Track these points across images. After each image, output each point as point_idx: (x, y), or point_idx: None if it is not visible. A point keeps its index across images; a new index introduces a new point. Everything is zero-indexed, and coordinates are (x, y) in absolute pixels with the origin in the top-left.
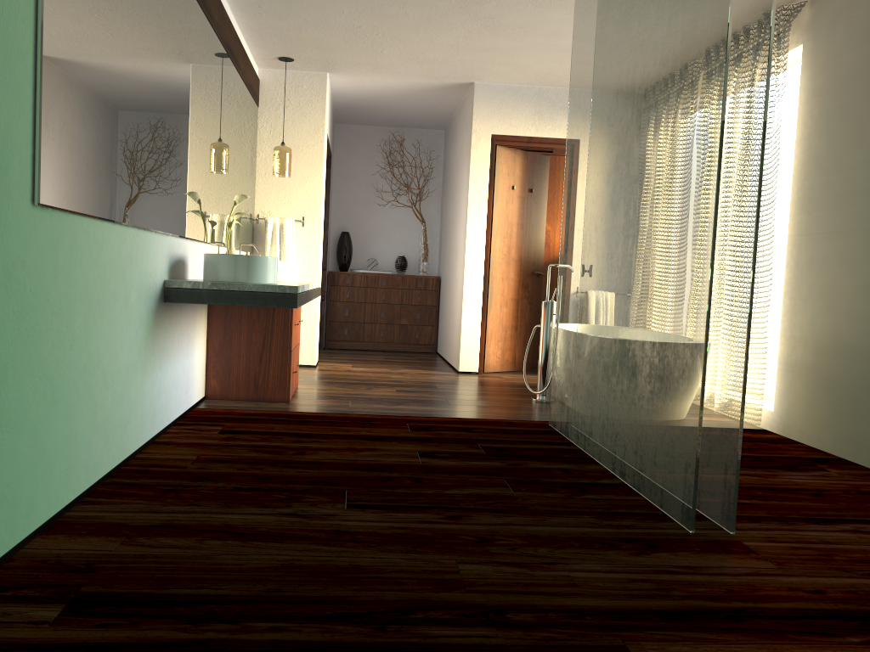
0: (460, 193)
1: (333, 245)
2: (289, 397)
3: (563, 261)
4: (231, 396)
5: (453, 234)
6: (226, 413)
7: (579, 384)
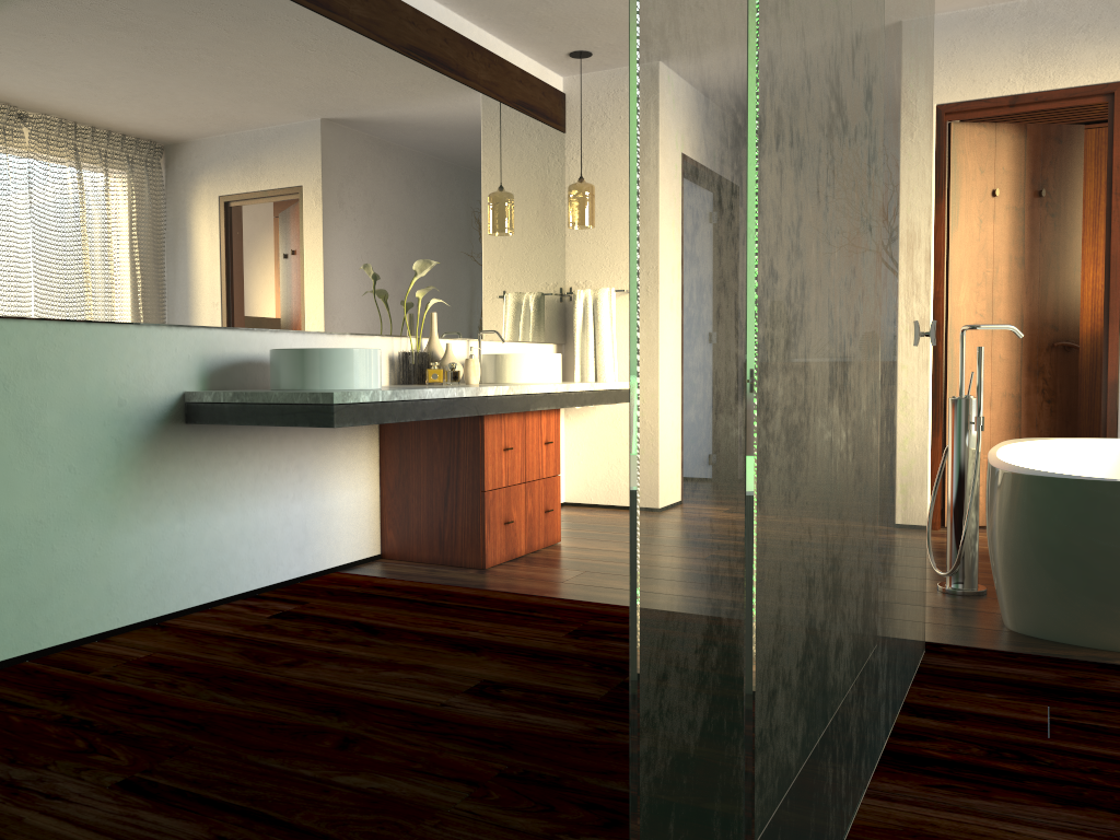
0: None
1: None
2: (484, 562)
3: None
4: (411, 556)
5: None
6: (354, 584)
7: None
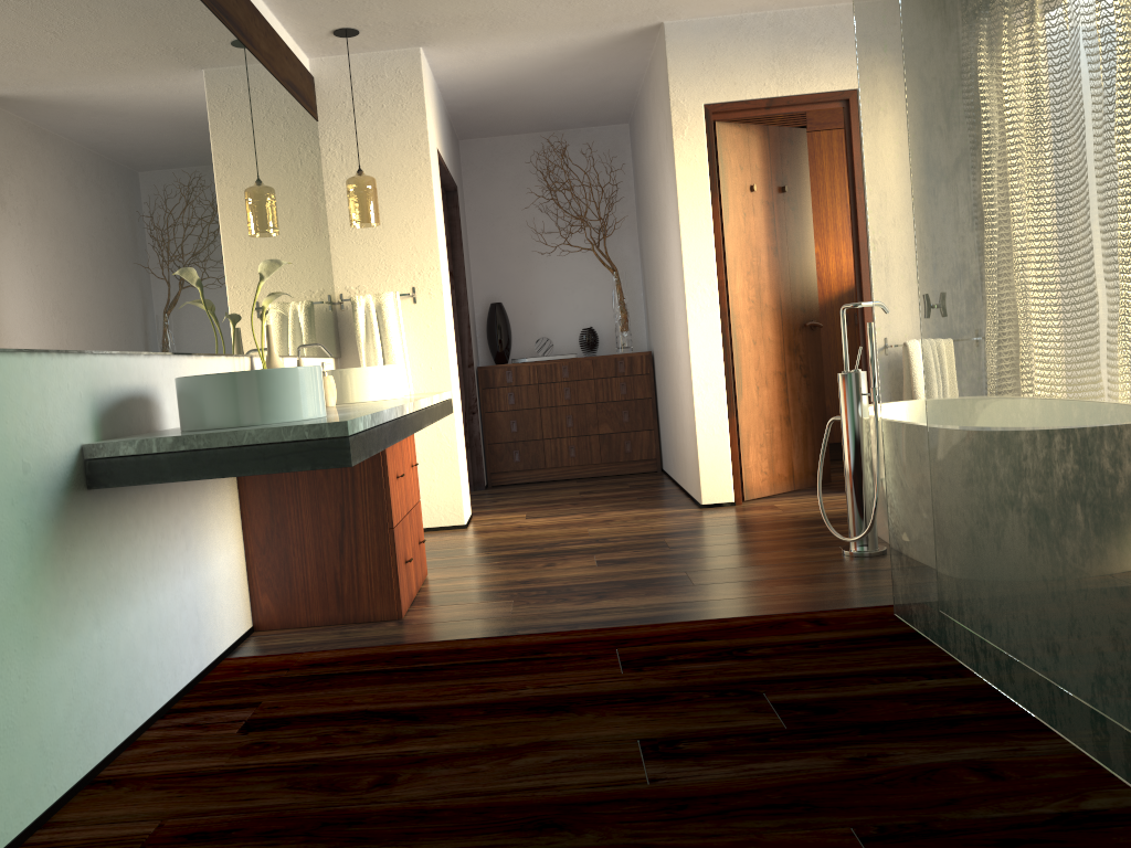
0: (664, 213)
1: (481, 326)
2: (401, 611)
3: (884, 294)
4: (299, 622)
5: (662, 281)
6: (276, 667)
7: (962, 543)
